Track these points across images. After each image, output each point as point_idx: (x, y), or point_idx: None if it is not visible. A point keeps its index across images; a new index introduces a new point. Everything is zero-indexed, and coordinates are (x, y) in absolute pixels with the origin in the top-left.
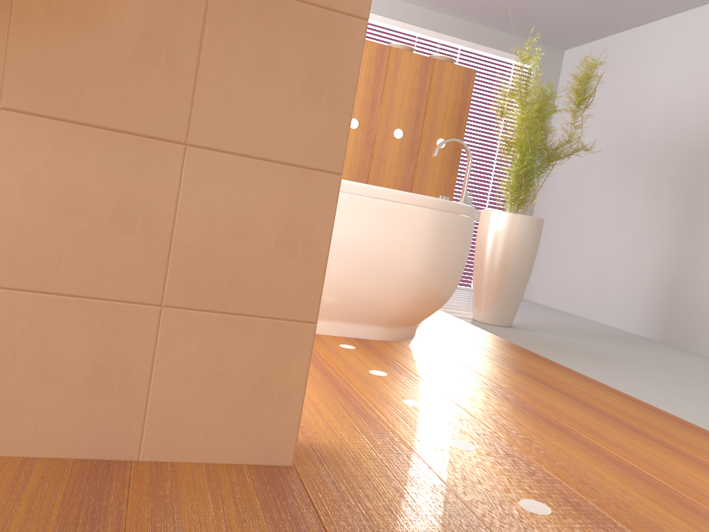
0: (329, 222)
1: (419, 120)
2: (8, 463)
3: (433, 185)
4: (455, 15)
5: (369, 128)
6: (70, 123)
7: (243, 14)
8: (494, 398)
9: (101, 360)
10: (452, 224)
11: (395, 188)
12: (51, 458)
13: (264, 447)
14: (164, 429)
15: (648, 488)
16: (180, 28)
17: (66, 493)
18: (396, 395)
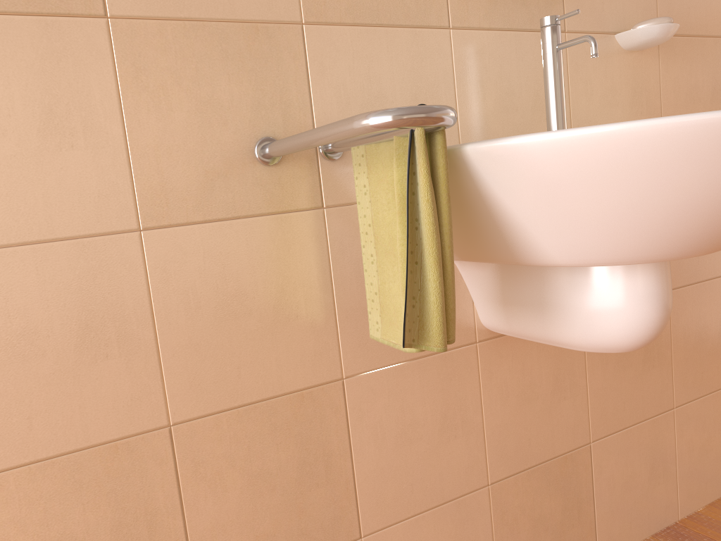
0: None
1: None
2: None
3: None
4: None
5: None
6: None
7: None
8: None
9: (652, 461)
10: None
11: None
12: None
13: None
14: (687, 492)
15: None
16: None
17: None
18: None
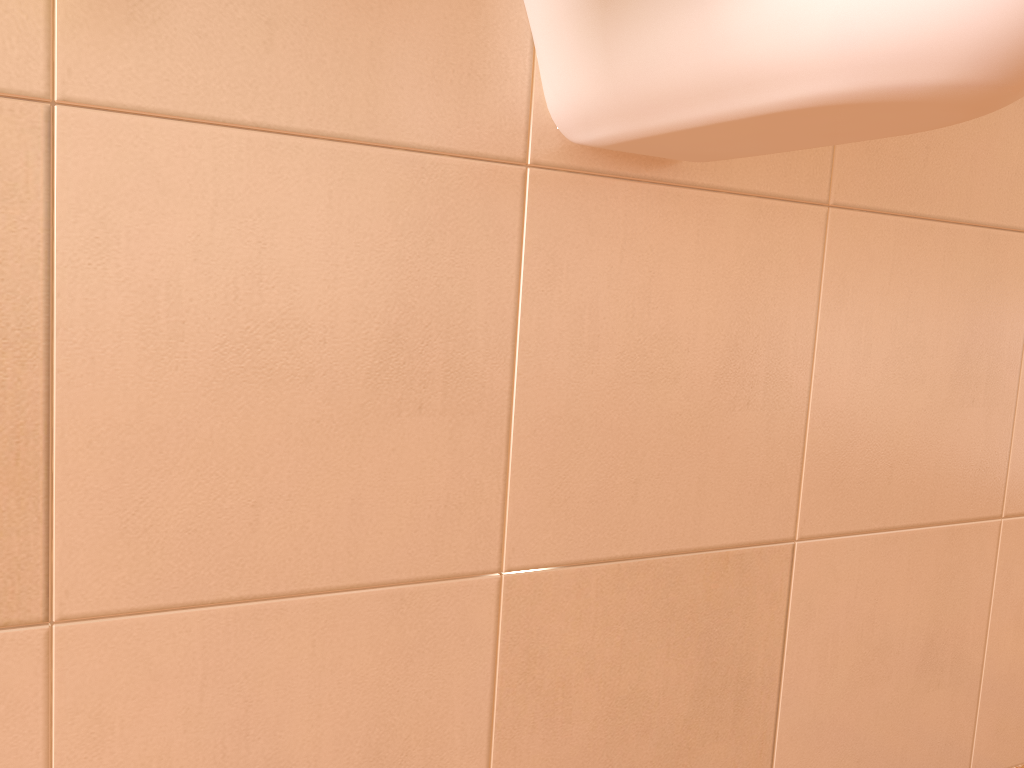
0: None
1: None
2: None
3: None
4: None
5: None
6: (910, 219)
7: None
8: None
9: (933, 628)
10: None
11: None
12: None
13: None
14: (996, 720)
15: None
16: None
17: None
18: None
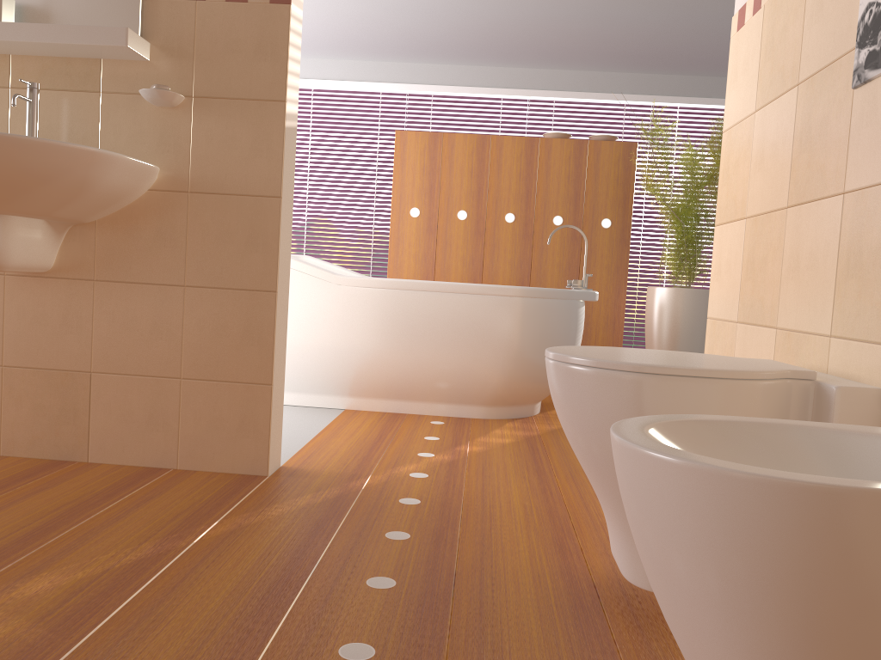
0: (272, 321)
1: (578, 204)
2: (109, 466)
3: (603, 266)
4: (666, 73)
5: (526, 220)
6: (126, 283)
7: (208, 209)
8: (517, 454)
9: (152, 410)
10: (536, 308)
11: (561, 275)
12: (132, 466)
13: (248, 463)
14: (189, 451)
15: (538, 502)
16: (175, 224)
17: (126, 477)
18: (420, 450)
